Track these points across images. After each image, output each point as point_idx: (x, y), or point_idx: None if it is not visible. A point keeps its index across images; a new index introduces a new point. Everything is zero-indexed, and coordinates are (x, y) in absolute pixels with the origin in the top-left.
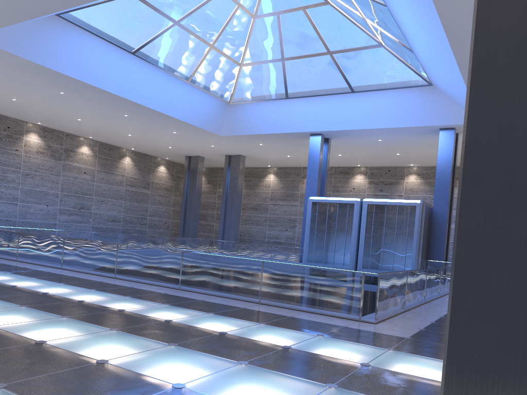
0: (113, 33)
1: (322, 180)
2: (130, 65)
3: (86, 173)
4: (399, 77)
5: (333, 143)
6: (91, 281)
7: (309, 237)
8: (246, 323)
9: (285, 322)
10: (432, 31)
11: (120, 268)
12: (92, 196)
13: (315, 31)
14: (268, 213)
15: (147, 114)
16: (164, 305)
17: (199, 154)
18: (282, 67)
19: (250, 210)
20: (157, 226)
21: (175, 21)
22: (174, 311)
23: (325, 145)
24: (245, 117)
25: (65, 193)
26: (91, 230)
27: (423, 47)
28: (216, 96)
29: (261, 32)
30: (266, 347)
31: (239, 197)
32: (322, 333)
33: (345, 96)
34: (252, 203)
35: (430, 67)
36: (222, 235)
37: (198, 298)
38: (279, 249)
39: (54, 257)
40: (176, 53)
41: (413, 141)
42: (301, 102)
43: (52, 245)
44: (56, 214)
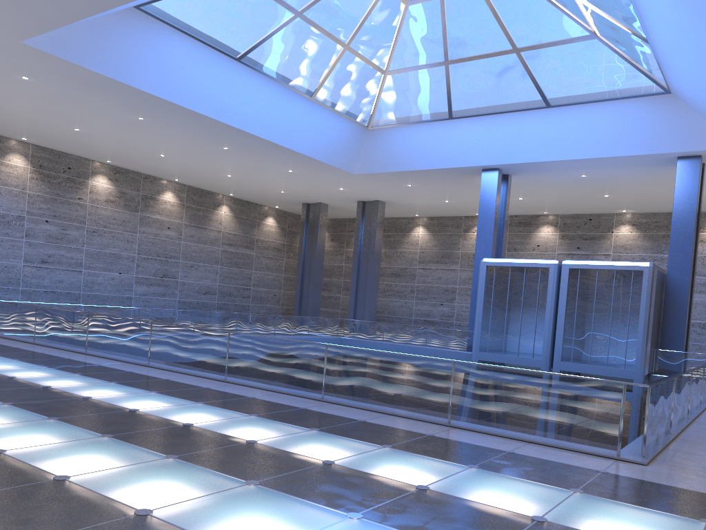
0: (212, 32)
1: (499, 234)
2: (234, 76)
3: (171, 228)
4: (620, 82)
5: (513, 182)
6: (194, 387)
7: (482, 316)
8: (449, 467)
9: (507, 464)
10: (694, 6)
11: (232, 367)
12: (179, 260)
13: (496, 19)
14: (415, 280)
15: (255, 146)
16: (312, 432)
17: (322, 200)
18: (445, 74)
19: (390, 276)
20: (264, 299)
21: (297, 11)
22: (330, 444)
23: (503, 184)
24: (389, 146)
25: (143, 255)
26: (177, 305)
27: (670, 33)
28: (350, 118)
29: (416, 24)
30: (507, 520)
31: (377, 260)
32: (577, 487)
33: (537, 114)
34: (394, 268)
35: (674, 64)
36: (353, 312)
37: (355, 416)
38: (437, 332)
39: (138, 349)
40: (297, 58)
41: (632, 177)
42: (471, 123)
43: (135, 332)
44: (131, 284)
